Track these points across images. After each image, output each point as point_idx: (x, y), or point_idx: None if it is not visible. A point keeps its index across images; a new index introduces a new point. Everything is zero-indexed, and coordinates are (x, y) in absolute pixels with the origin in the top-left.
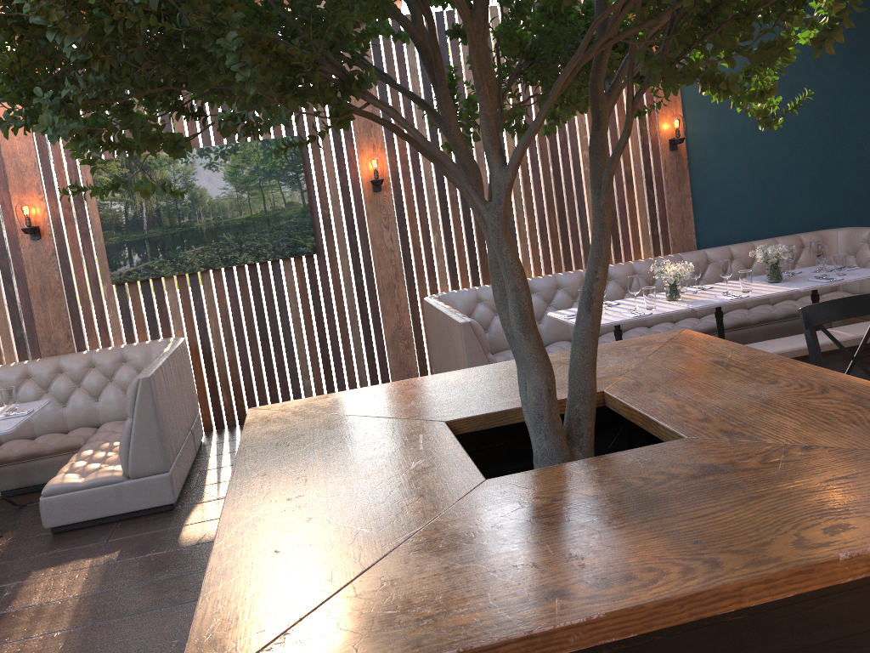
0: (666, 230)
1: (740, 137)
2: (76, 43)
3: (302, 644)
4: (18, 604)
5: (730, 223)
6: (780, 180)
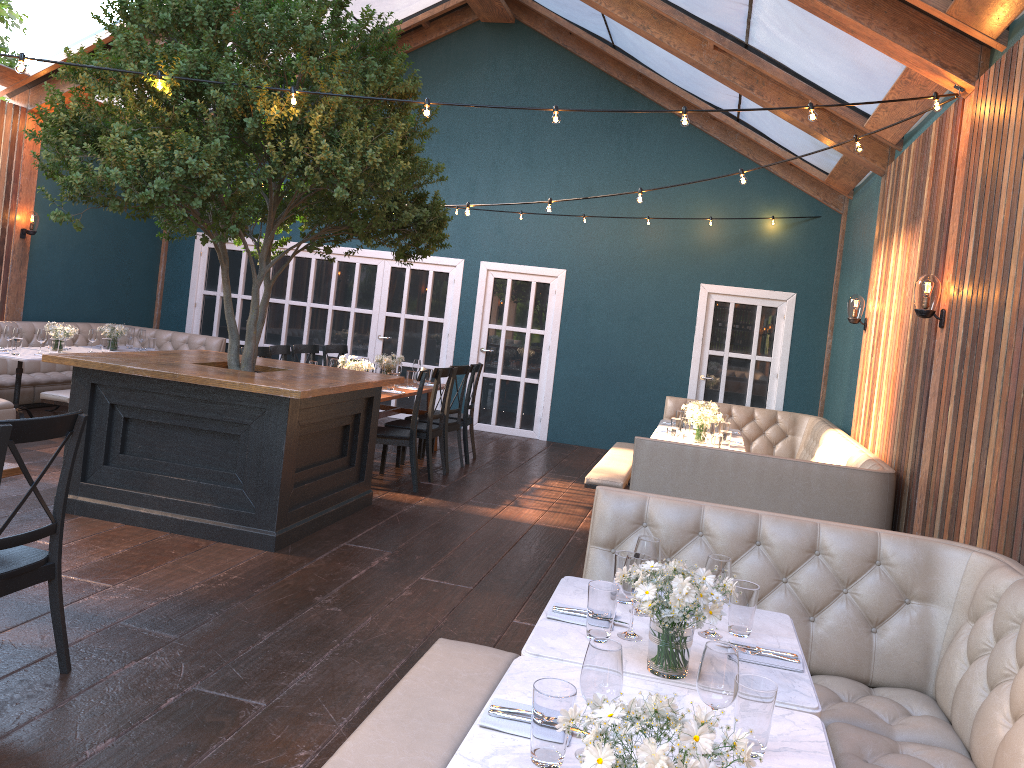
0: (5, 301)
1: (64, 241)
2: (208, 190)
3: (298, 386)
4: None
5: (45, 305)
6: (81, 280)
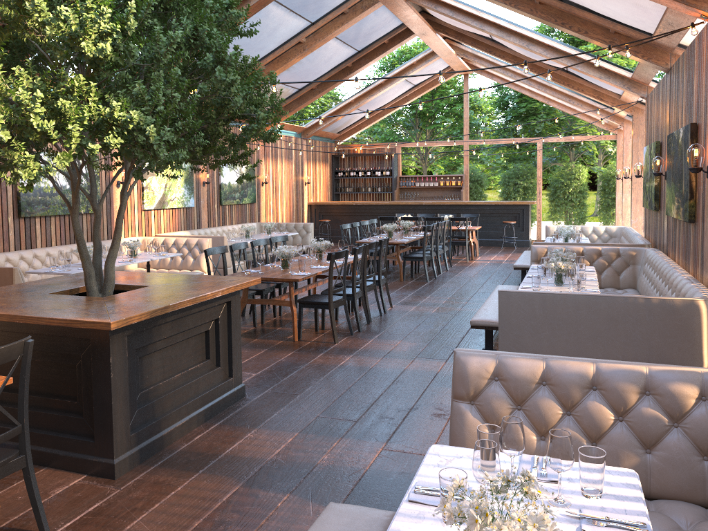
0: None
1: None
2: None
3: None
4: (418, 361)
5: None
6: None
